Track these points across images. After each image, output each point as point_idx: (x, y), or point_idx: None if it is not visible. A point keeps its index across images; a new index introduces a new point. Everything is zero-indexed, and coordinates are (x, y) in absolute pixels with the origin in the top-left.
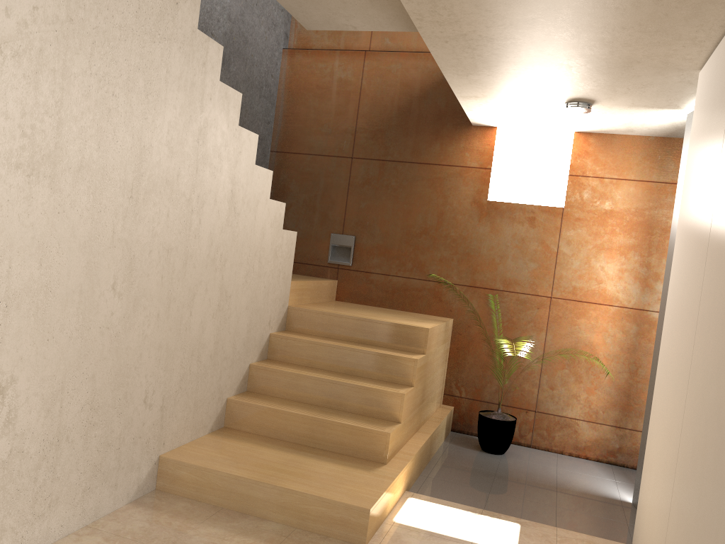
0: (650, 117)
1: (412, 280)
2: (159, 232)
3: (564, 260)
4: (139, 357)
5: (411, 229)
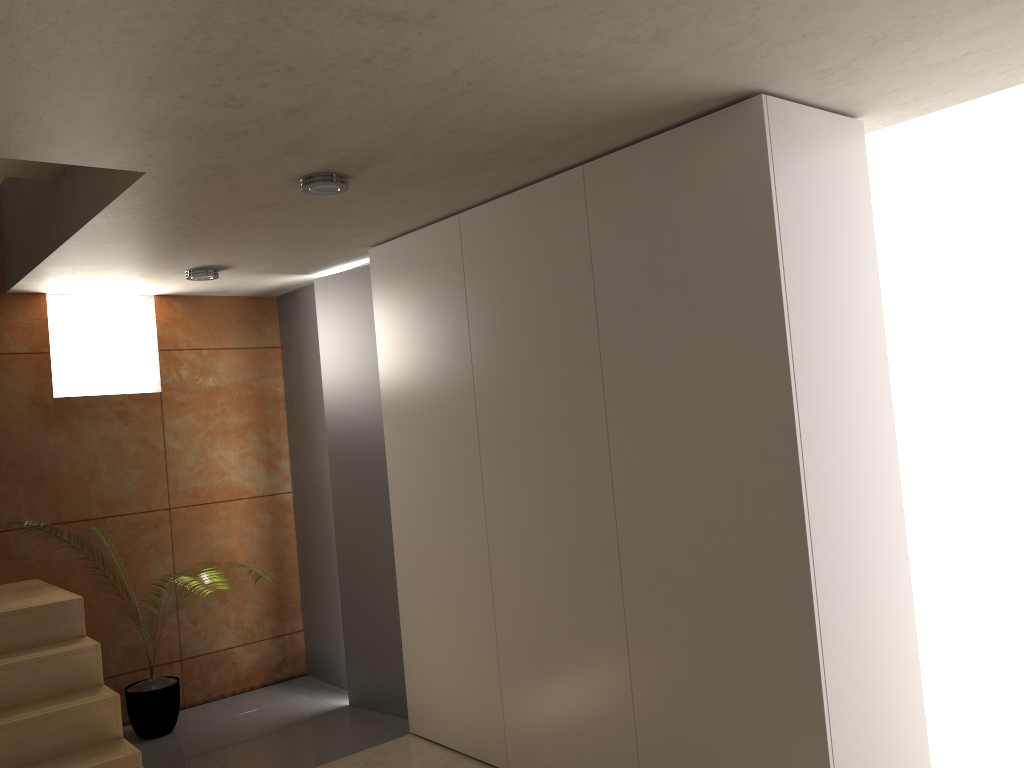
0: (266, 280)
1: None
2: None
3: (176, 457)
4: None
5: None
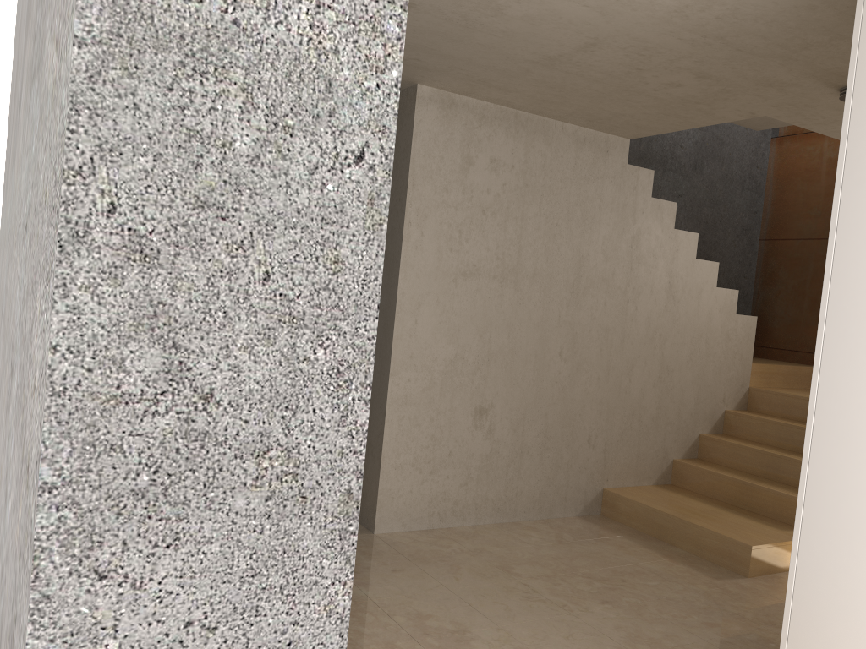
0: None
1: None
2: (597, 316)
3: None
4: (582, 407)
5: None
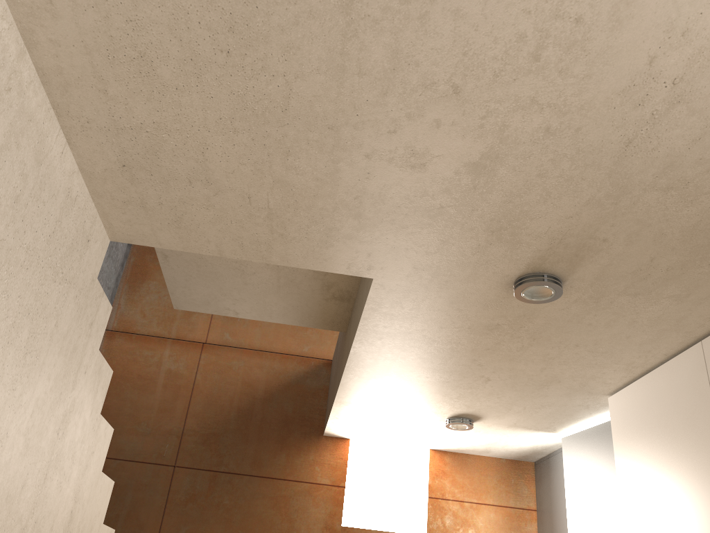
0: (519, 438)
1: None
2: None
3: None
4: None
5: None
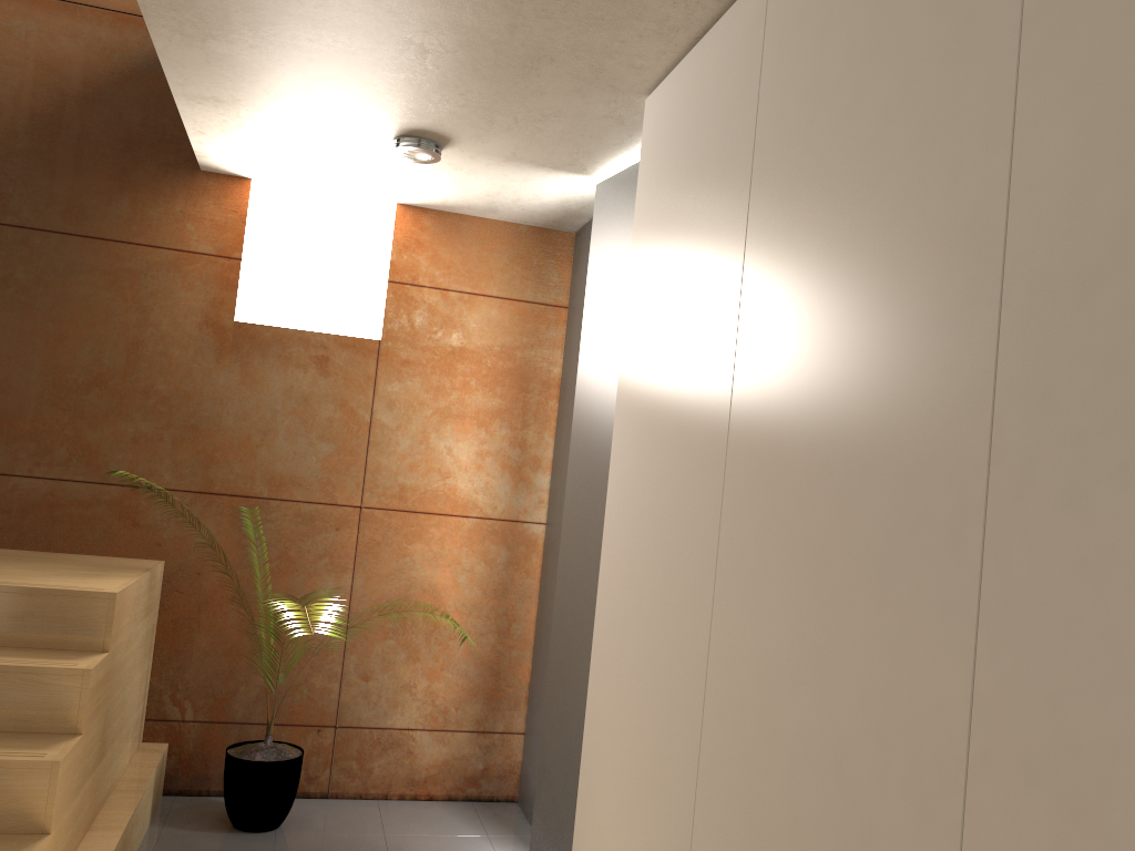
0: (533, 185)
1: (69, 485)
2: None
3: (384, 437)
4: None
5: (66, 374)
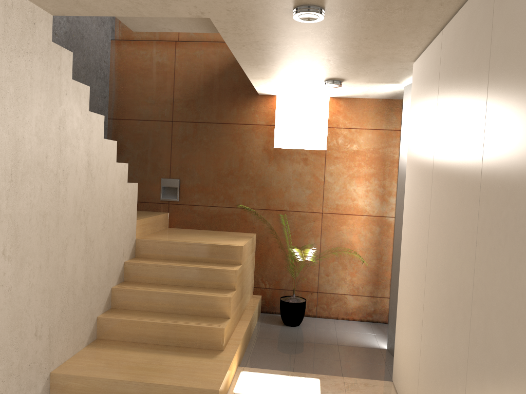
0: (380, 88)
1: (224, 208)
2: (36, 203)
3: (329, 186)
4: (28, 302)
5: (221, 171)
